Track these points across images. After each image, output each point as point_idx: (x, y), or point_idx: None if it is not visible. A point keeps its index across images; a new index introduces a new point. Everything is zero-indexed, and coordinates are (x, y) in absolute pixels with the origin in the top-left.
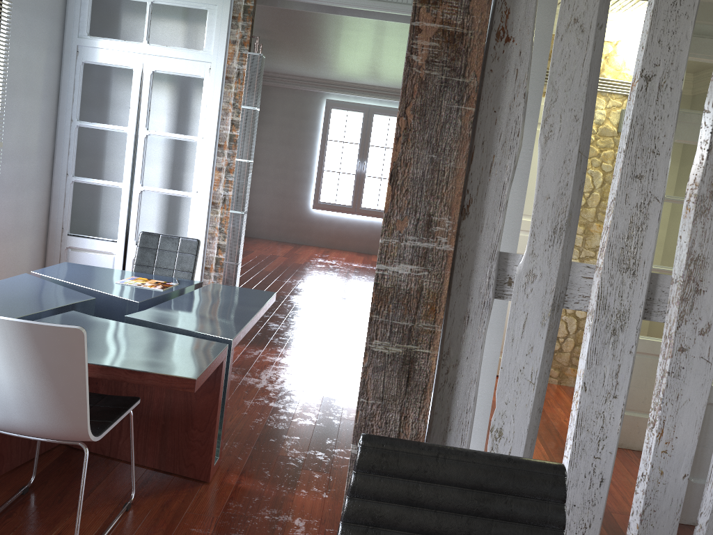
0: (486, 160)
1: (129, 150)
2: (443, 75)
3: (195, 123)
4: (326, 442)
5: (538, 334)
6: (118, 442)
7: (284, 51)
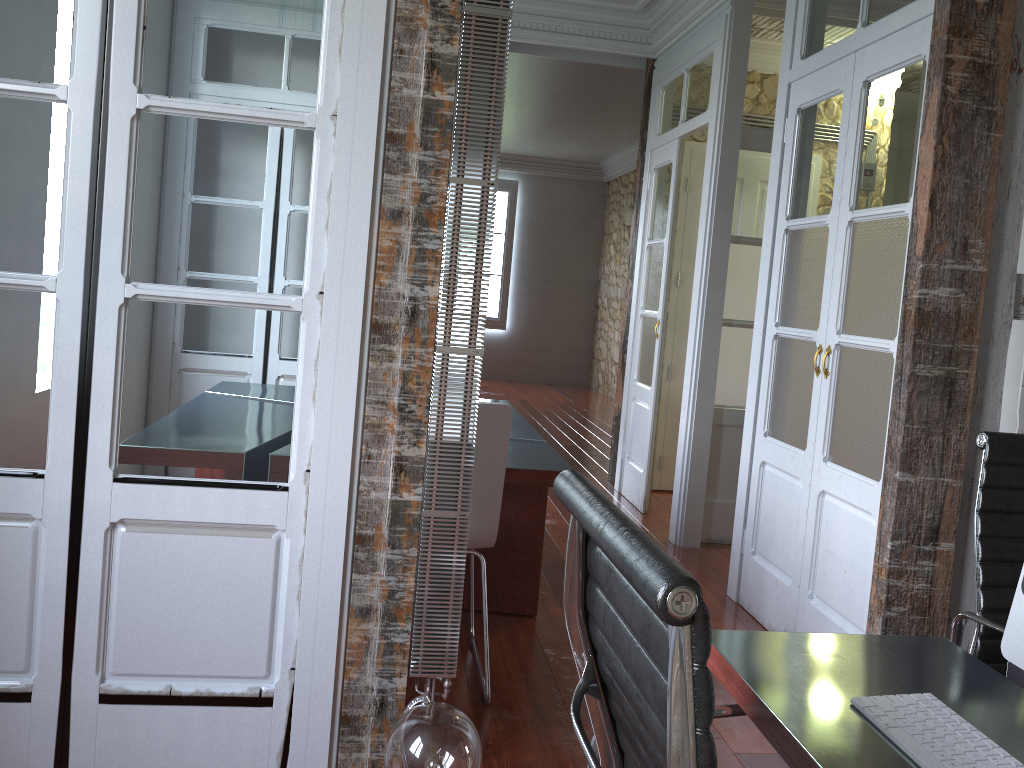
0: (1004, 185)
1: None
2: (973, 104)
3: None
4: None
5: None
6: None
7: None
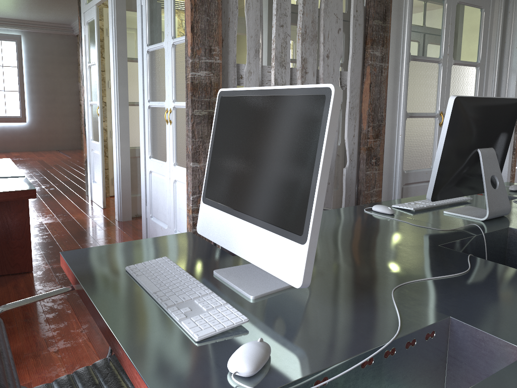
0: (226, 20)
1: None
2: None
3: None
4: (86, 239)
5: None
6: None
7: None
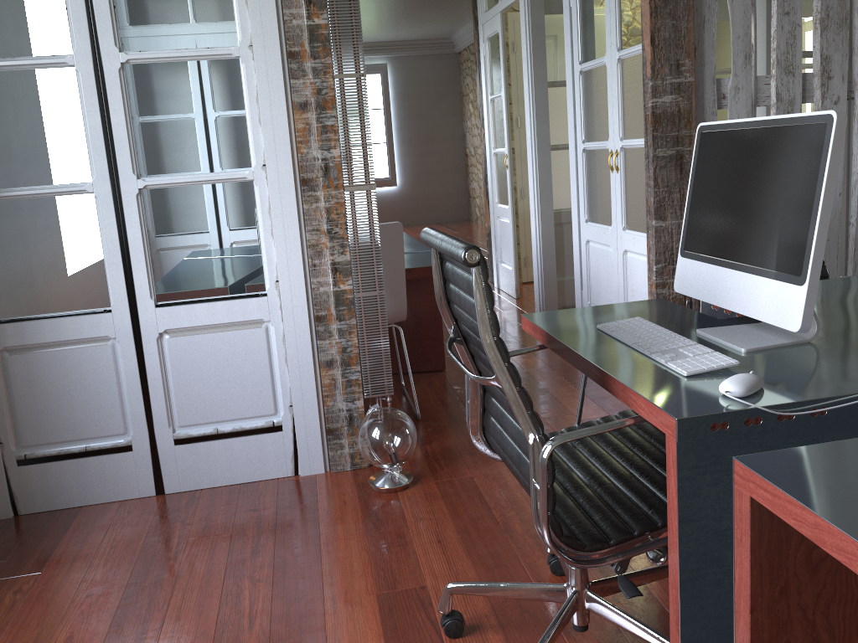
0: (700, 20)
1: None
2: None
3: None
4: (501, 335)
5: None
6: None
7: None
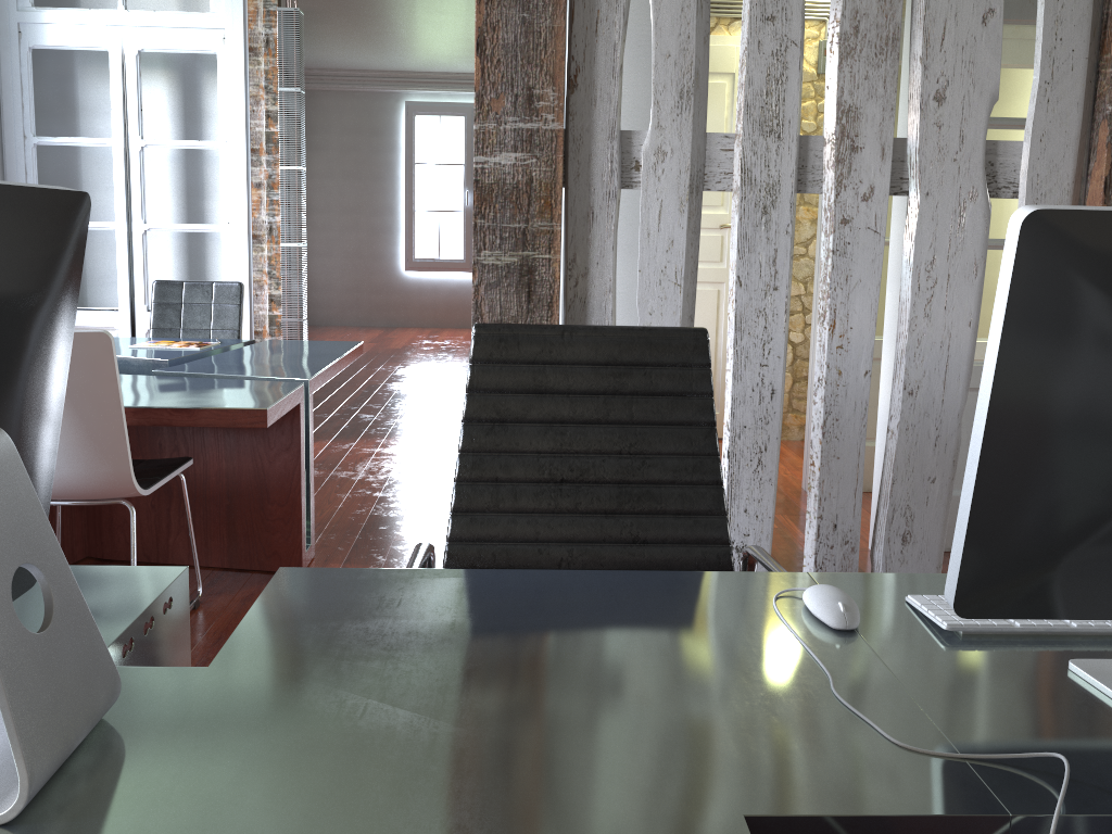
0: (590, 17)
1: (119, 171)
2: None
3: (212, 126)
4: None
5: (677, 224)
6: (167, 541)
7: (331, 28)
